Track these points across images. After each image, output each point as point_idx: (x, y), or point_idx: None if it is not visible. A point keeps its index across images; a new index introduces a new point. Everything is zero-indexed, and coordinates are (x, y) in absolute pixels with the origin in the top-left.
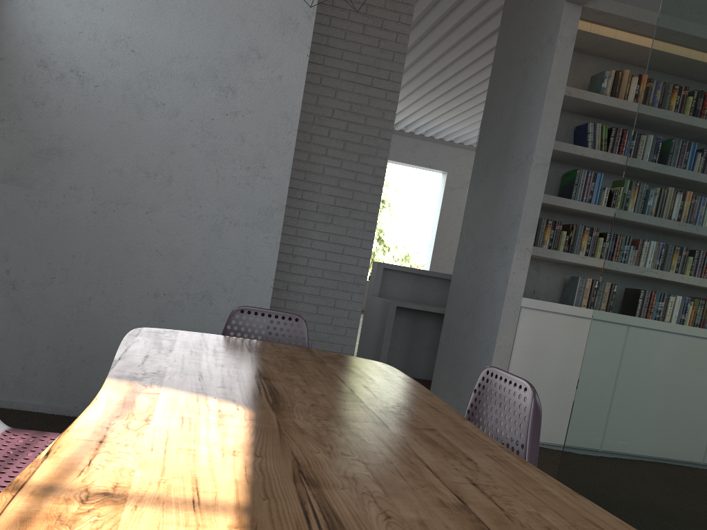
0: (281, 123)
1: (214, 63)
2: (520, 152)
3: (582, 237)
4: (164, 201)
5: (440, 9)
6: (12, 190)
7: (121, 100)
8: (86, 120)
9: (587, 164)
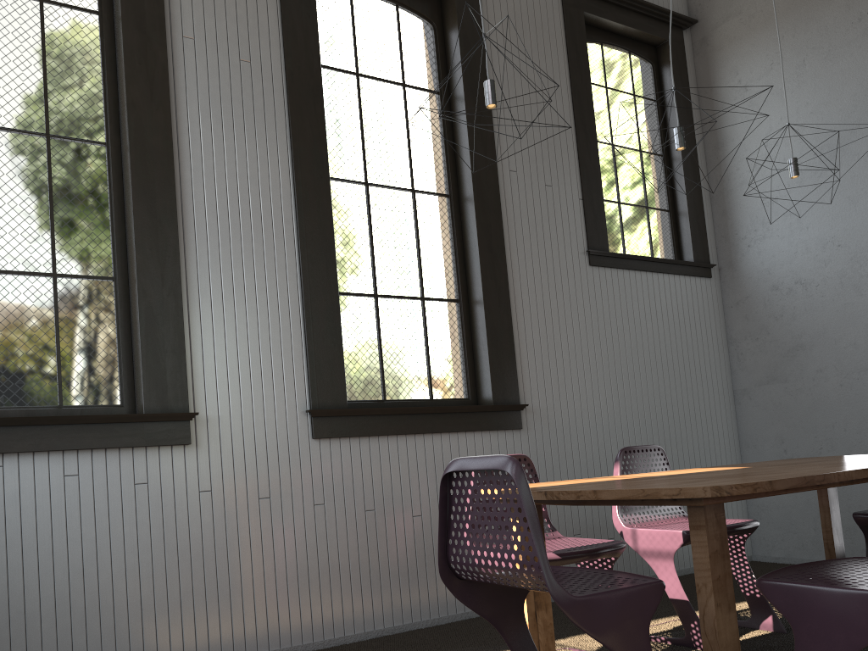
0: None
1: None
2: None
3: None
4: None
5: None
6: (774, 387)
7: (839, 287)
8: (815, 314)
9: None
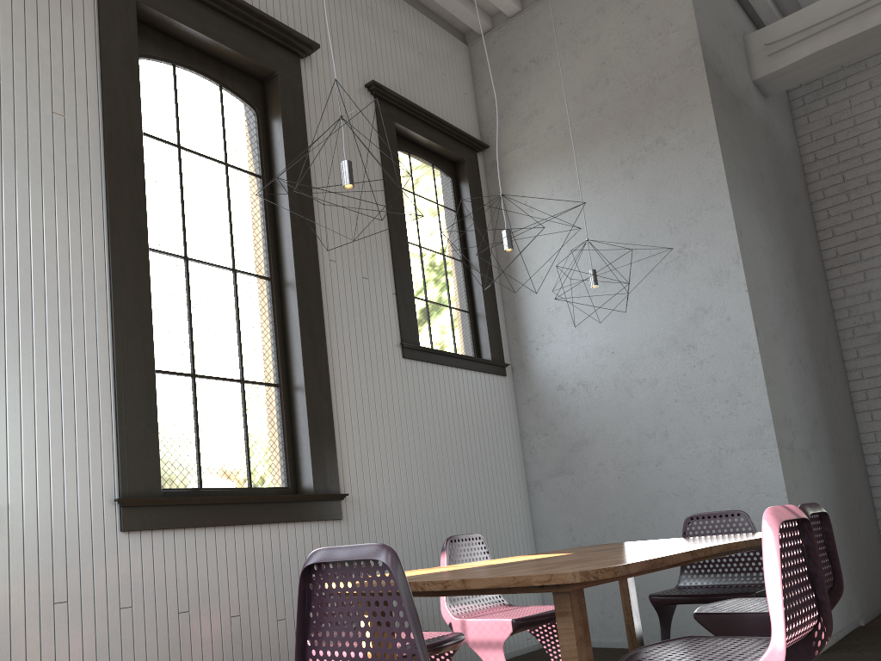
0: (742, 353)
1: (671, 333)
2: None
3: None
4: (667, 452)
5: None
6: (562, 479)
7: (614, 389)
8: (595, 413)
9: None
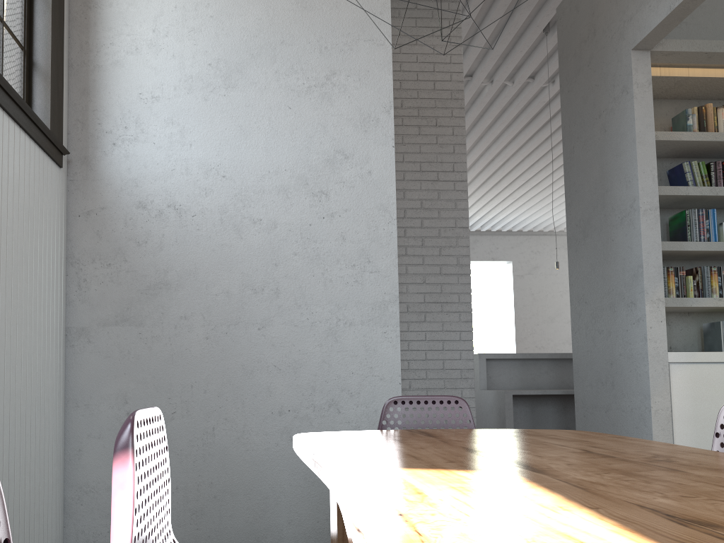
0: (379, 215)
1: (303, 172)
2: (621, 203)
3: (710, 279)
4: (275, 314)
5: (480, 104)
6: (124, 331)
7: (218, 224)
8: (188, 249)
9: (692, 204)
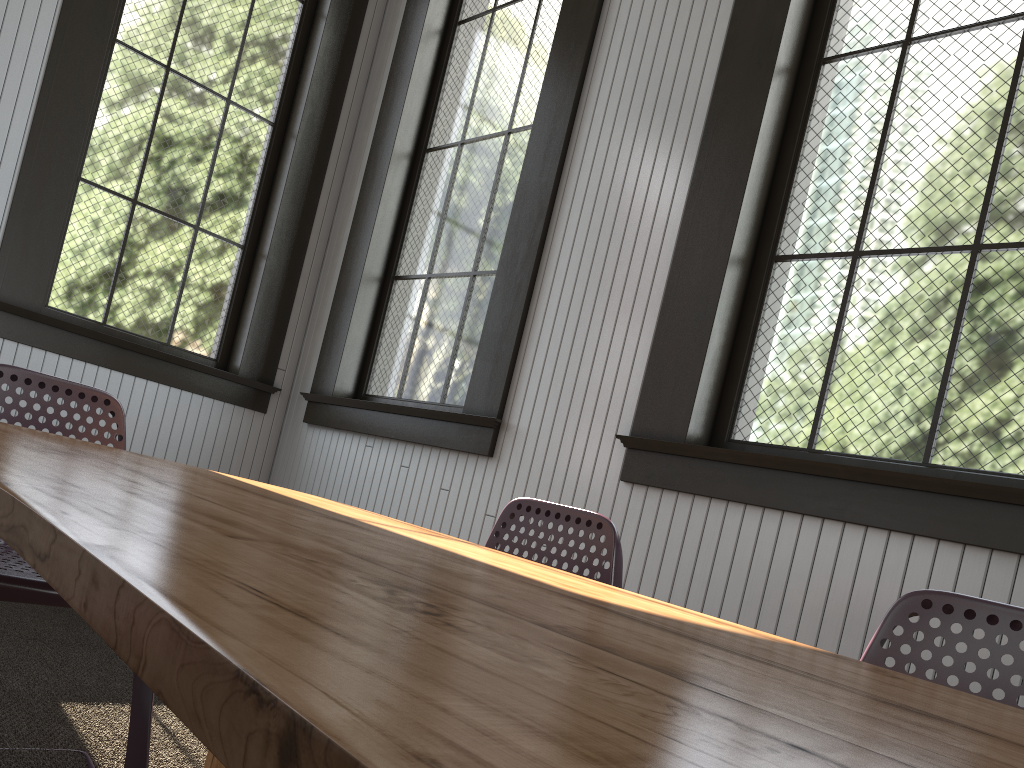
0: None
1: None
2: None
3: None
4: None
5: None
6: None
7: None
8: None
9: None
